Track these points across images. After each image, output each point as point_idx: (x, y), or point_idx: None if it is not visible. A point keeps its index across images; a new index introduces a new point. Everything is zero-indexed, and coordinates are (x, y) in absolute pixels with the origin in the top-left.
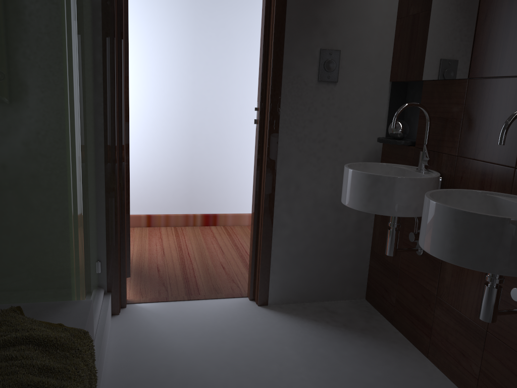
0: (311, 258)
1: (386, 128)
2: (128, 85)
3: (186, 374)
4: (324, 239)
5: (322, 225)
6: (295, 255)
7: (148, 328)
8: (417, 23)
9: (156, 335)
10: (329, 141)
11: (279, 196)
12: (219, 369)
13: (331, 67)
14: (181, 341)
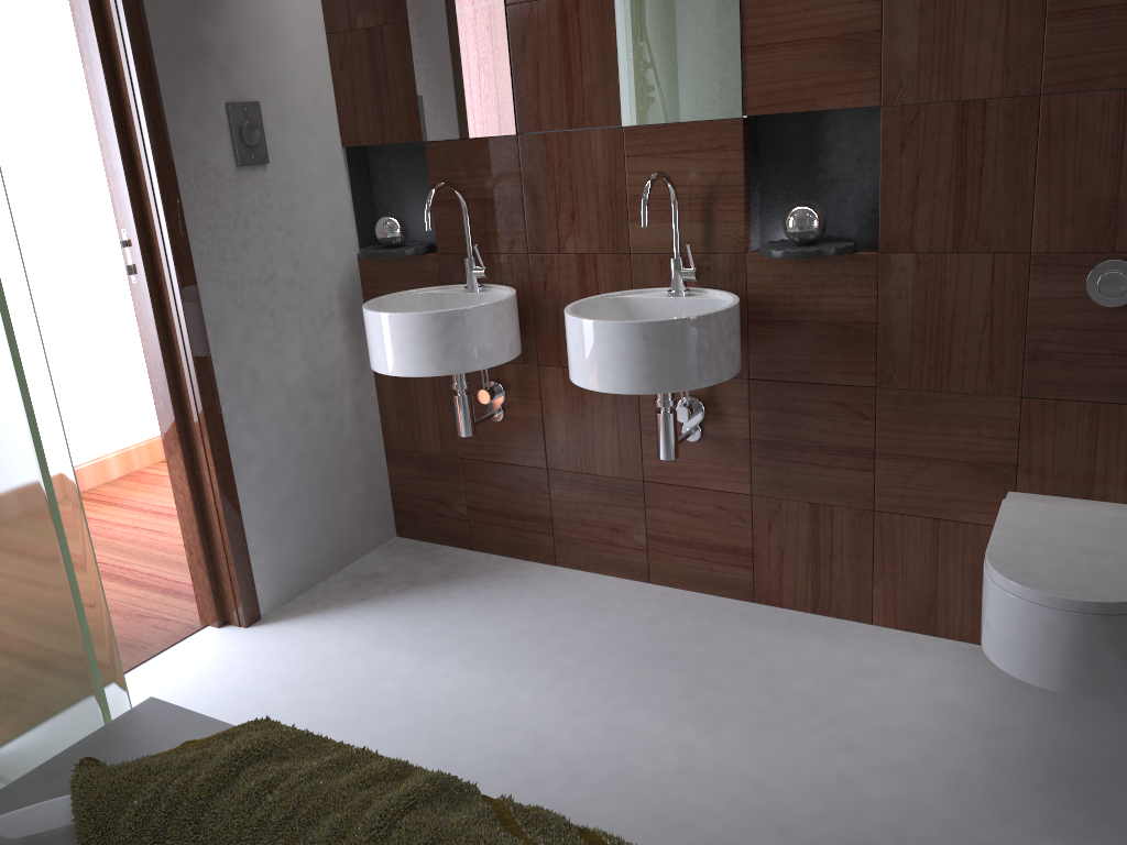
0: (306, 501)
1: (357, 230)
2: None
3: None
4: (317, 457)
5: (308, 434)
6: (281, 506)
7: None
8: (381, 45)
9: None
10: (282, 277)
11: (229, 404)
12: None
13: (254, 136)
14: None
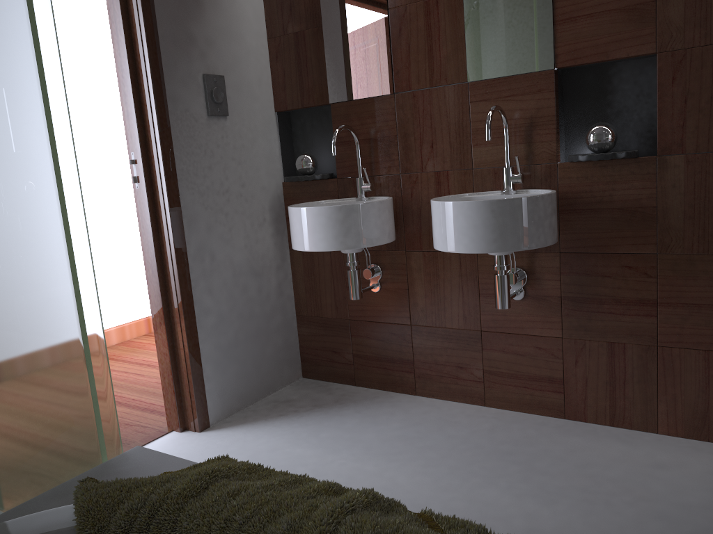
0: (243, 346)
1: (283, 167)
2: None
3: None
4: (251, 316)
5: (246, 299)
6: (226, 348)
7: None
8: (303, 42)
9: None
10: (233, 191)
11: (195, 273)
12: None
13: (220, 97)
14: None
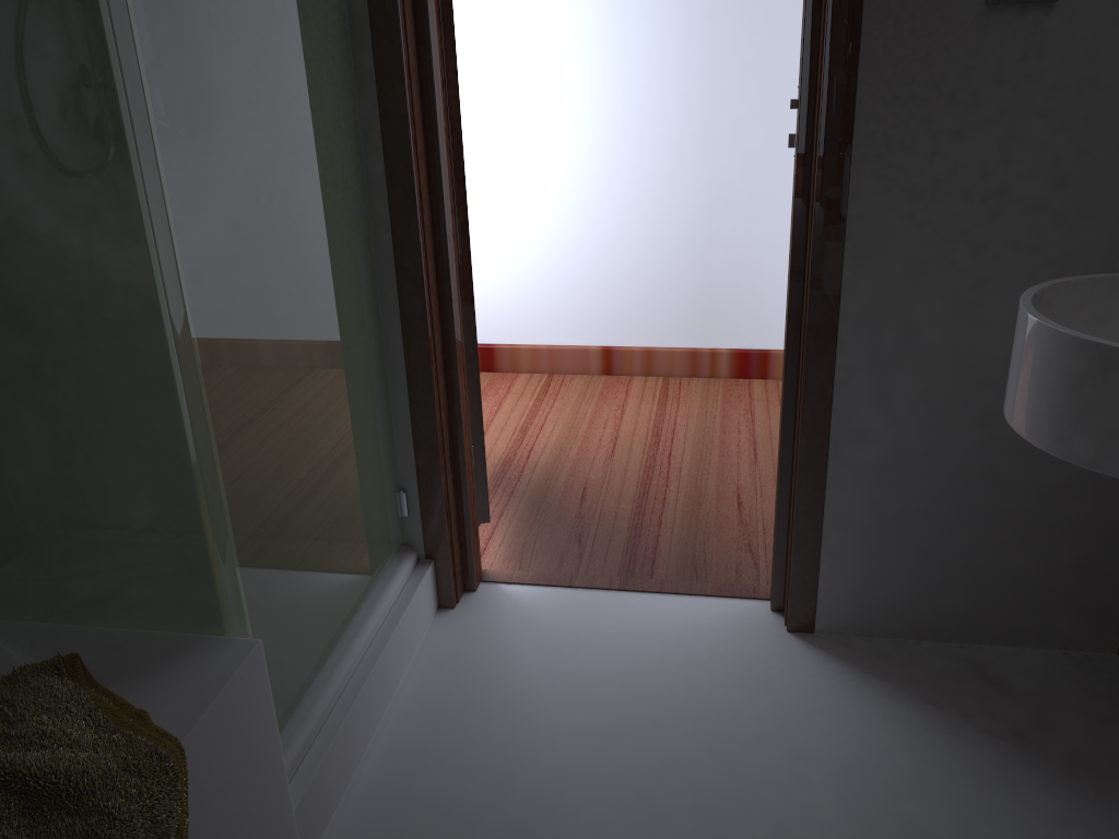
0: (944, 529)
1: None
2: (455, 64)
3: (533, 805)
4: (988, 479)
5: (985, 441)
6: (894, 517)
7: (500, 655)
8: None
9: (510, 678)
10: (1018, 195)
11: (851, 356)
12: (618, 808)
13: None
14: (559, 706)
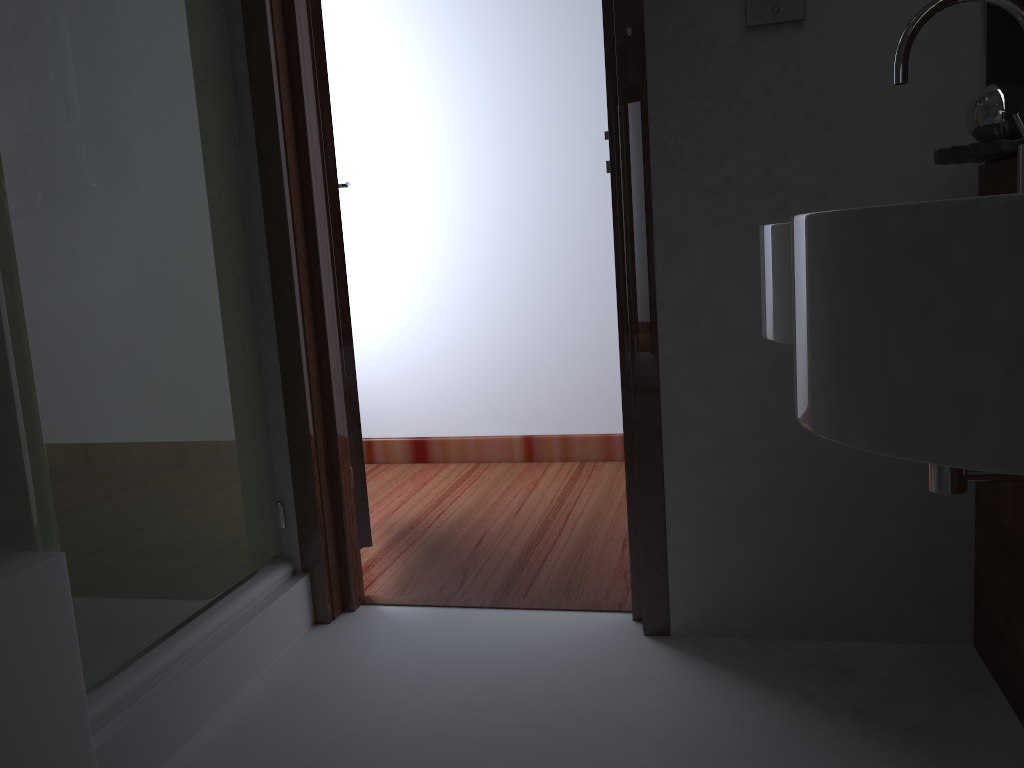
0: (781, 517)
1: None
2: (331, 127)
3: None
4: (815, 462)
5: None
6: (732, 507)
7: (360, 657)
8: None
9: (363, 673)
10: (799, 188)
11: (672, 346)
12: None
13: None
14: (402, 693)
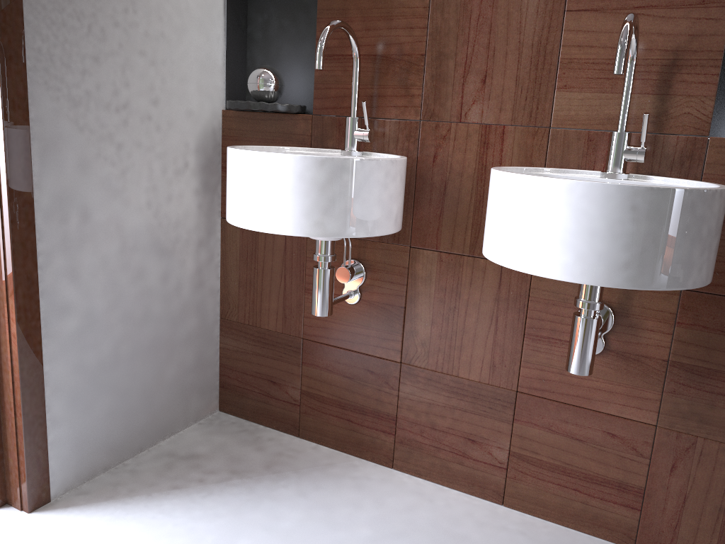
0: (127, 367)
1: (226, 85)
2: None
3: None
4: (146, 319)
5: (141, 291)
6: (95, 370)
7: None
8: None
9: None
10: (136, 109)
11: (48, 241)
12: None
13: None
14: None
